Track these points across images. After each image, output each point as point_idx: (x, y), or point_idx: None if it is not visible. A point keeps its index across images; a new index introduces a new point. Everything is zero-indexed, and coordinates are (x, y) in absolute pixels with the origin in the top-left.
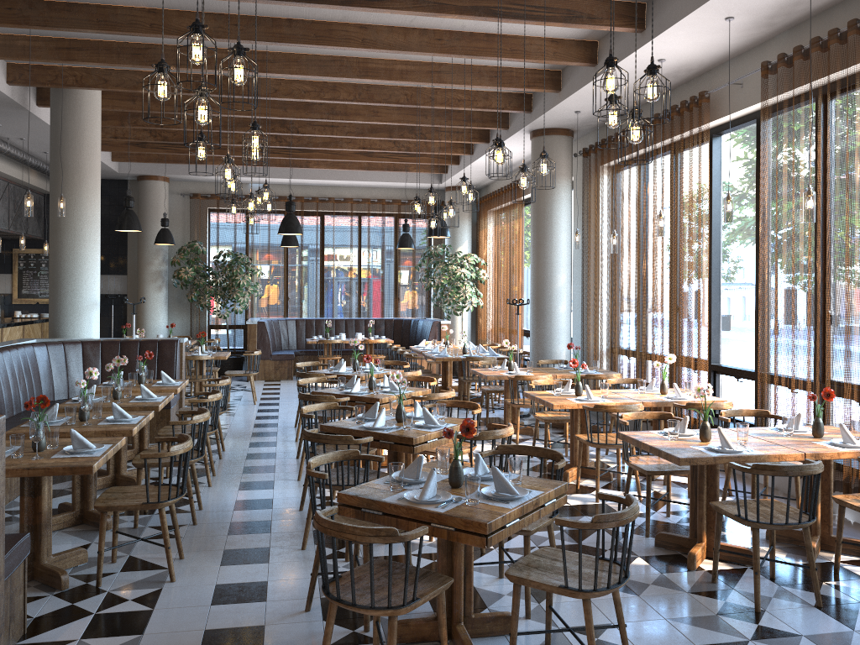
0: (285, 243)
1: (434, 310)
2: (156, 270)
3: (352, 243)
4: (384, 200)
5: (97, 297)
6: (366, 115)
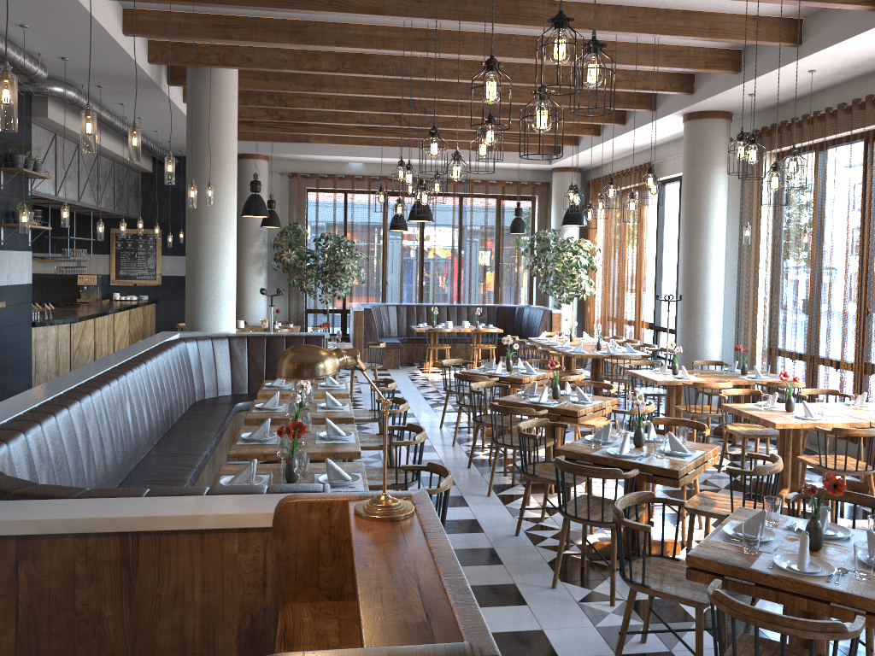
0: (395, 227)
1: (537, 297)
2: (256, 252)
3: (454, 226)
4: (488, 181)
5: (233, 288)
6: (507, 95)
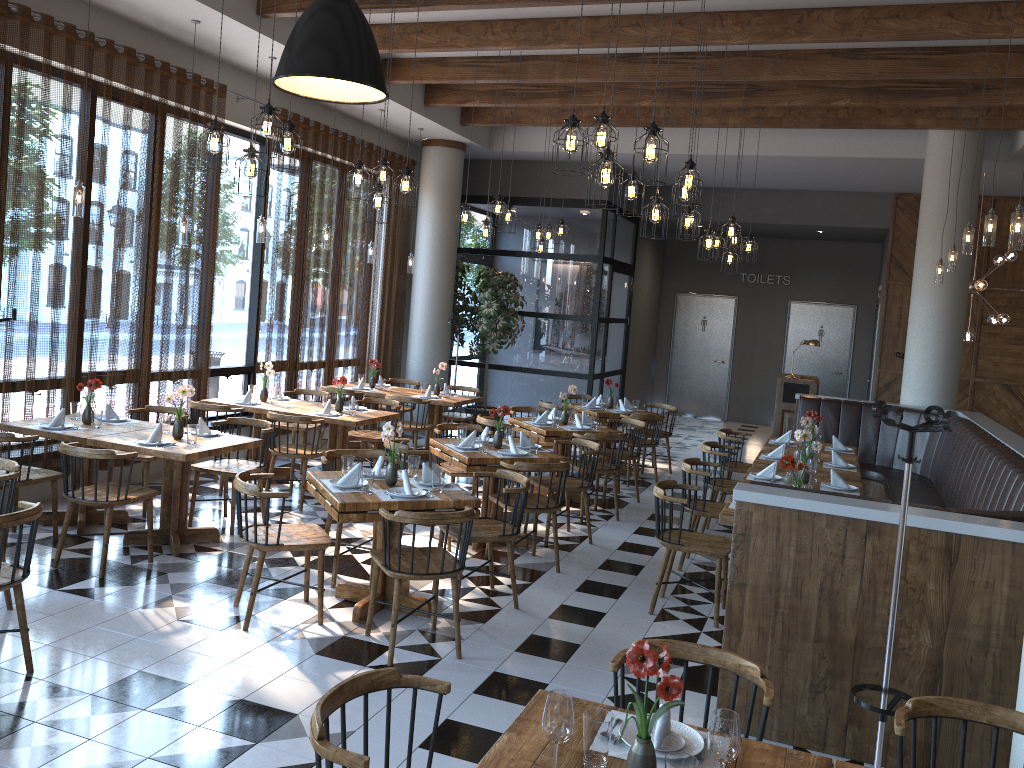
0: None
1: None
2: None
3: None
4: None
5: None
6: None
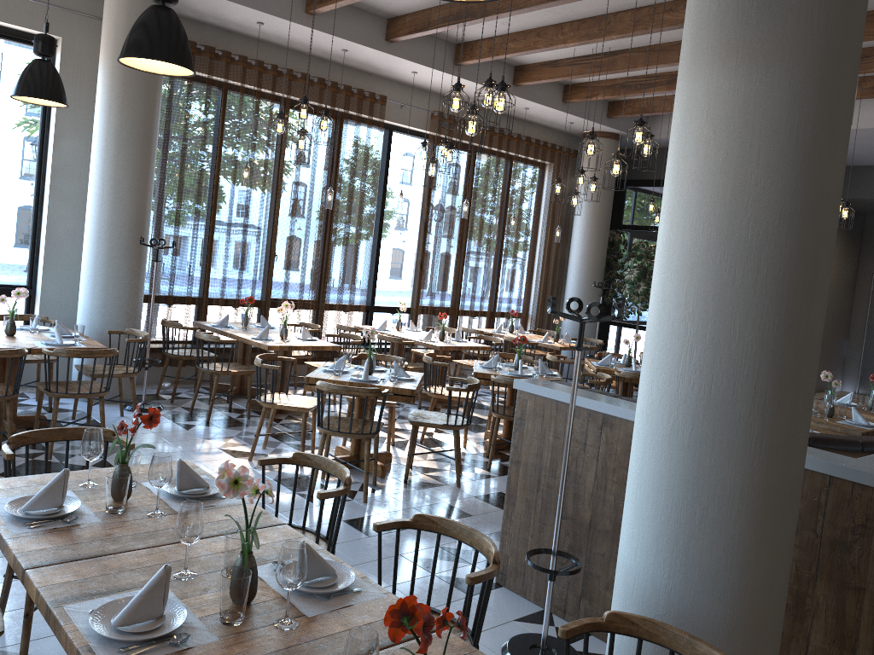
0: None
1: None
2: None
3: None
4: None
5: None
6: None
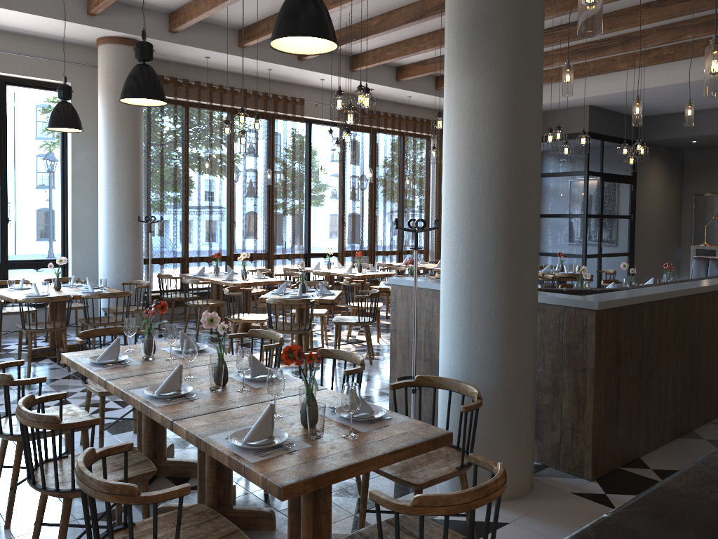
0: None
1: None
2: None
3: None
4: None
5: None
6: None
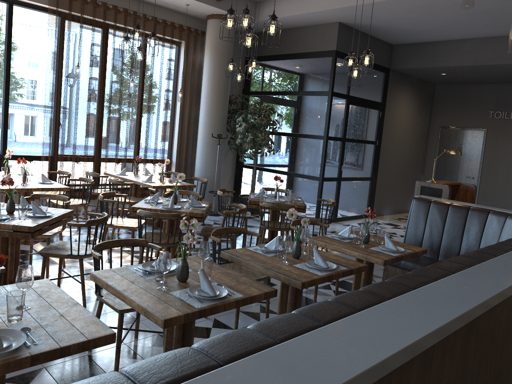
0: None
1: None
2: None
3: None
4: None
5: None
6: None
